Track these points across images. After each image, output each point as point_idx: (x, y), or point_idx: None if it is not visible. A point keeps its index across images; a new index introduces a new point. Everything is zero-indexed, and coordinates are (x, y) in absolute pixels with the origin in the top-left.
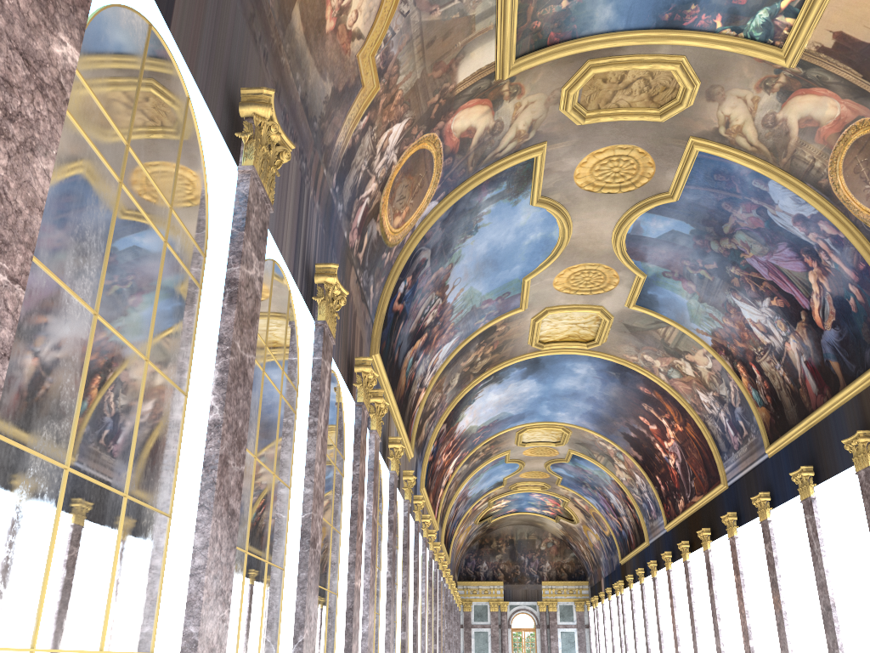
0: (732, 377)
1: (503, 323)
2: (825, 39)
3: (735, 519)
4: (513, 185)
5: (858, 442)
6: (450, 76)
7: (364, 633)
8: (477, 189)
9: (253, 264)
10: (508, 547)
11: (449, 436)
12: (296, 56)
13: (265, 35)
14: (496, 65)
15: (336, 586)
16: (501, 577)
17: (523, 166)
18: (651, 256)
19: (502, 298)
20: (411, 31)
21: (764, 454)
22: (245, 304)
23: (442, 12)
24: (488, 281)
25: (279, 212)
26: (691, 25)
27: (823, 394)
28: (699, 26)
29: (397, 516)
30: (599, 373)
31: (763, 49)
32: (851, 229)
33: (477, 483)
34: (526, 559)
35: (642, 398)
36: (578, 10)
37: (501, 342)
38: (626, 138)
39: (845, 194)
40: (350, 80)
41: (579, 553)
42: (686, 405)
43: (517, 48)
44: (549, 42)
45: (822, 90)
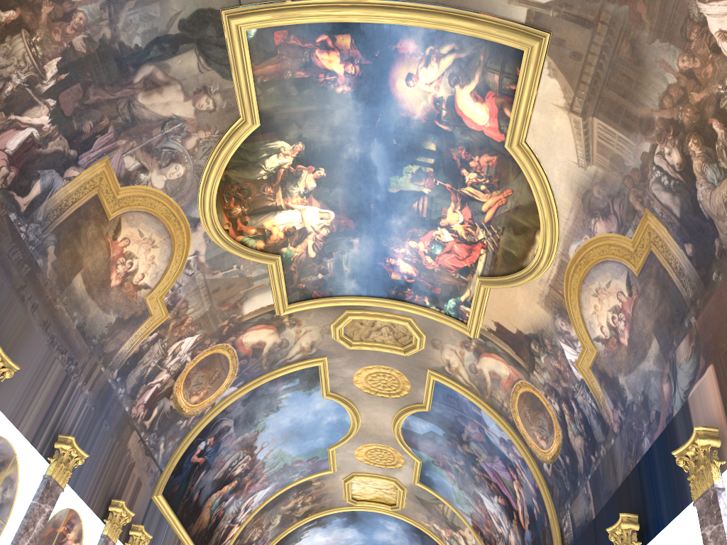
0: None
1: (318, 479)
2: (491, 324)
3: None
4: (305, 382)
5: None
6: (237, 310)
7: None
8: (273, 381)
9: None
10: None
11: None
12: (74, 302)
13: (37, 295)
14: (275, 306)
15: None
16: None
17: (311, 370)
18: (422, 447)
19: (312, 460)
20: (197, 284)
21: None
22: None
23: (223, 274)
24: (296, 446)
25: (24, 400)
26: (410, 299)
27: None
28: (416, 301)
29: None
30: (405, 532)
31: (456, 323)
32: (529, 455)
33: None
34: None
35: None
36: (331, 280)
37: (319, 494)
38: (386, 361)
39: (523, 429)
40: (137, 312)
41: None
42: None
43: (290, 298)
44: (314, 296)
45: (497, 356)
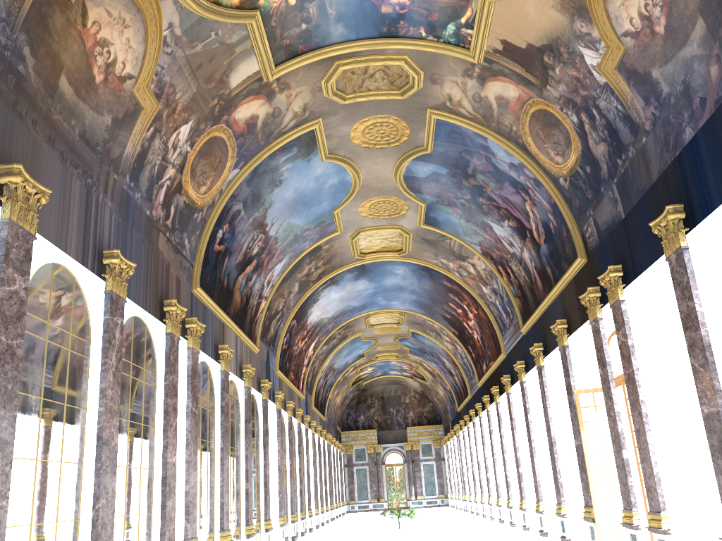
0: (497, 276)
1: (326, 243)
2: (496, 44)
3: (509, 380)
4: (303, 149)
5: (558, 328)
6: (224, 85)
7: (187, 491)
8: (272, 155)
9: (16, 281)
10: (380, 402)
11: (301, 328)
12: (68, 110)
13: (32, 108)
14: (261, 72)
15: (152, 463)
16: (375, 426)
17: (307, 135)
18: (425, 190)
19: (319, 226)
20: (179, 63)
21: (521, 332)
22: (9, 310)
23: (203, 45)
24: (303, 215)
25: (62, 224)
26: (404, 34)
27: (545, 290)
28: (410, 35)
29: (237, 400)
30: (413, 273)
31: (457, 51)
32: (542, 174)
33: (340, 357)
34: (394, 410)
35: (447, 290)
36: (316, 29)
37: (329, 256)
38: (382, 110)
39: (535, 150)
40: (129, 108)
41: (435, 404)
42: (476, 295)
43: (275, 59)
44: (300, 52)
45: (504, 78)
